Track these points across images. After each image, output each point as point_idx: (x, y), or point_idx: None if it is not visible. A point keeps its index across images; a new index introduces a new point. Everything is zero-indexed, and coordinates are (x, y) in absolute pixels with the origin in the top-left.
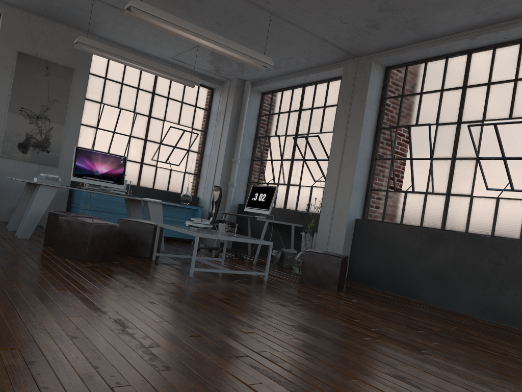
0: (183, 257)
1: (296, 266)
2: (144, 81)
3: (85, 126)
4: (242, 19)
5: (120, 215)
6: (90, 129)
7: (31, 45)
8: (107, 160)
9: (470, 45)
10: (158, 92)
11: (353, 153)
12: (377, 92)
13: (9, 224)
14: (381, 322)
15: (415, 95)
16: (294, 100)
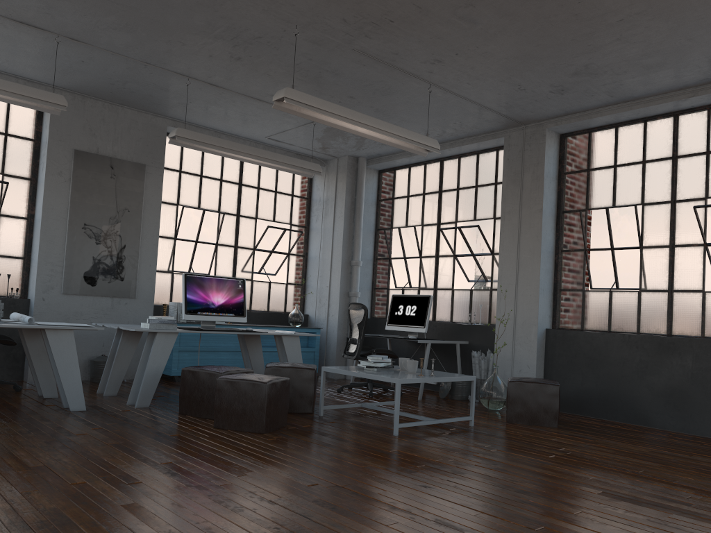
0: (353, 406)
1: (485, 399)
2: (227, 169)
3: (161, 237)
4: (388, 91)
5: (223, 352)
6: (167, 241)
7: (90, 139)
8: (223, 286)
9: (678, 106)
10: (245, 181)
11: (533, 246)
12: (554, 167)
13: (100, 387)
14: (665, 469)
15: (606, 169)
16: (429, 178)
